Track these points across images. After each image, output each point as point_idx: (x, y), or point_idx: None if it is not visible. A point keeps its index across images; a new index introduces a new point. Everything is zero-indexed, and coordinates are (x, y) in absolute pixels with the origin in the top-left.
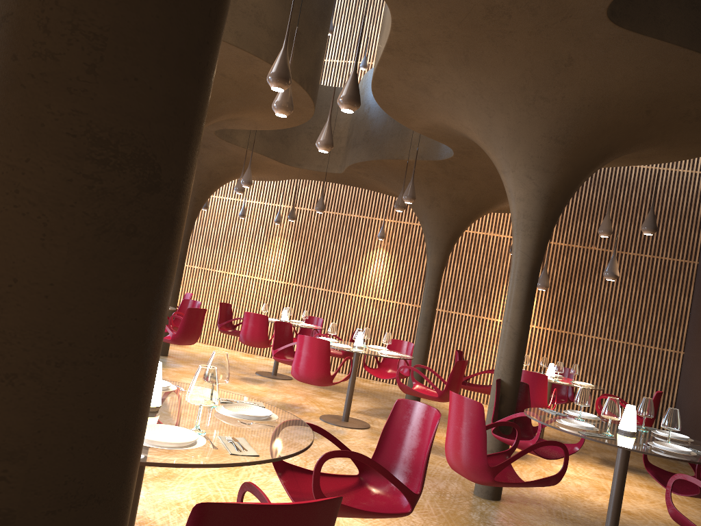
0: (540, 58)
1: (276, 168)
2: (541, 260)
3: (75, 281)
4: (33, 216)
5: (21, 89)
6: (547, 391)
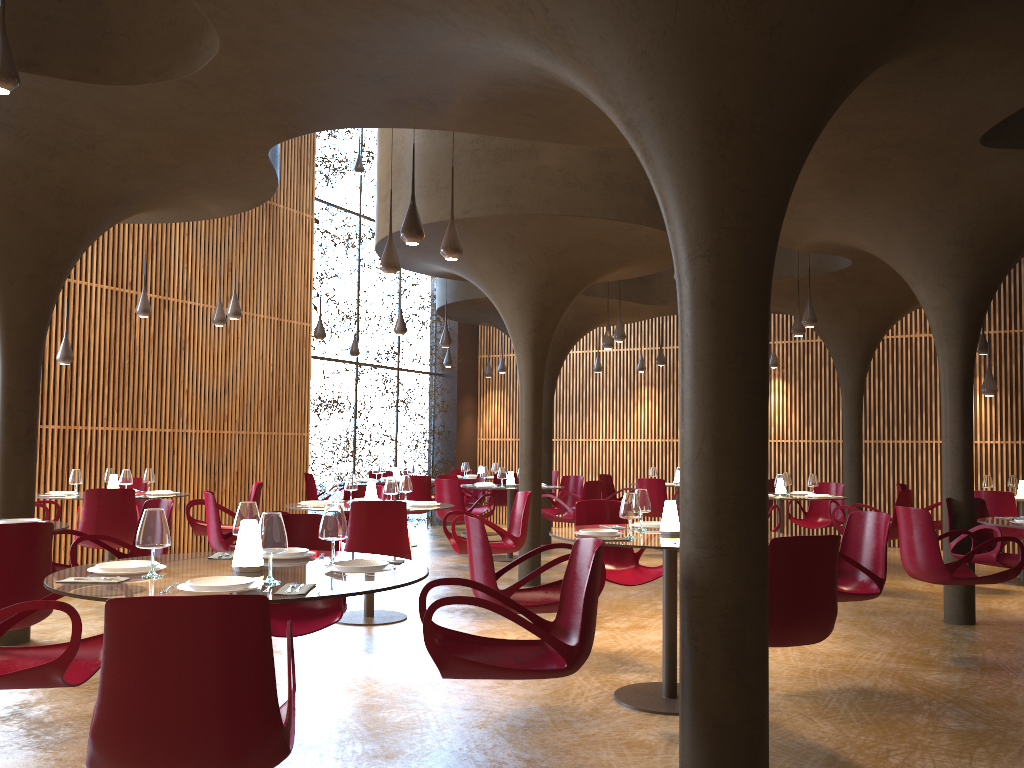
0: (926, 180)
1: (637, 310)
2: (972, 367)
3: (749, 434)
4: (735, 415)
5: (723, 375)
6: (1023, 514)
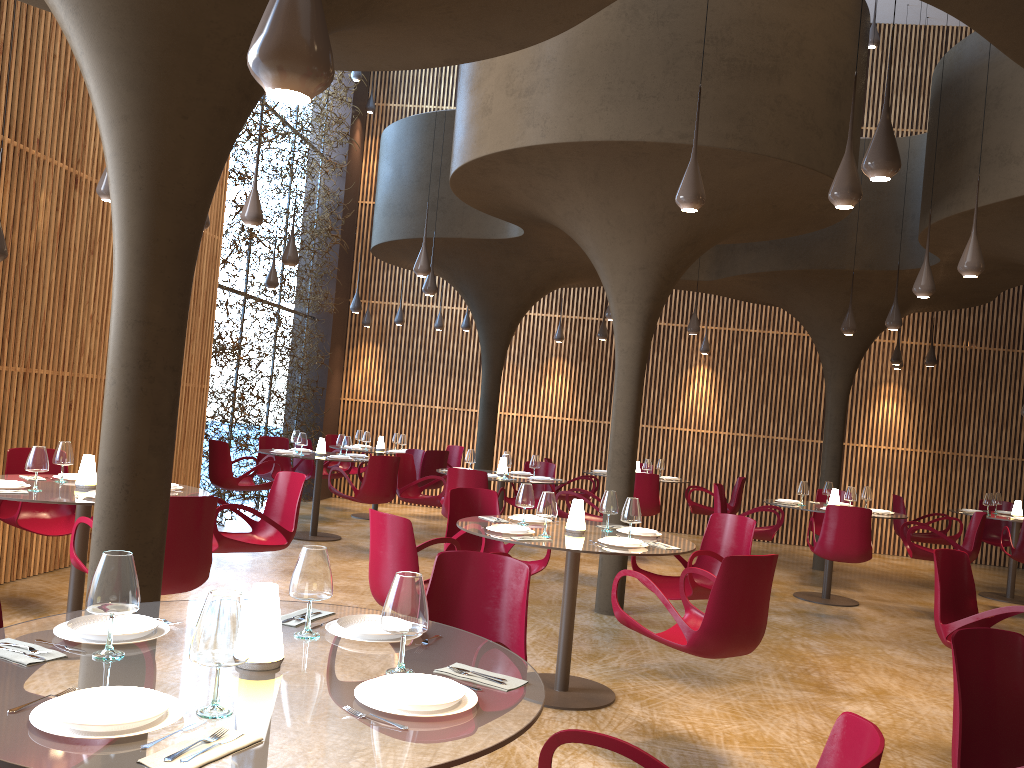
0: None
1: None
2: None
3: None
4: None
5: None
6: (1017, 533)
